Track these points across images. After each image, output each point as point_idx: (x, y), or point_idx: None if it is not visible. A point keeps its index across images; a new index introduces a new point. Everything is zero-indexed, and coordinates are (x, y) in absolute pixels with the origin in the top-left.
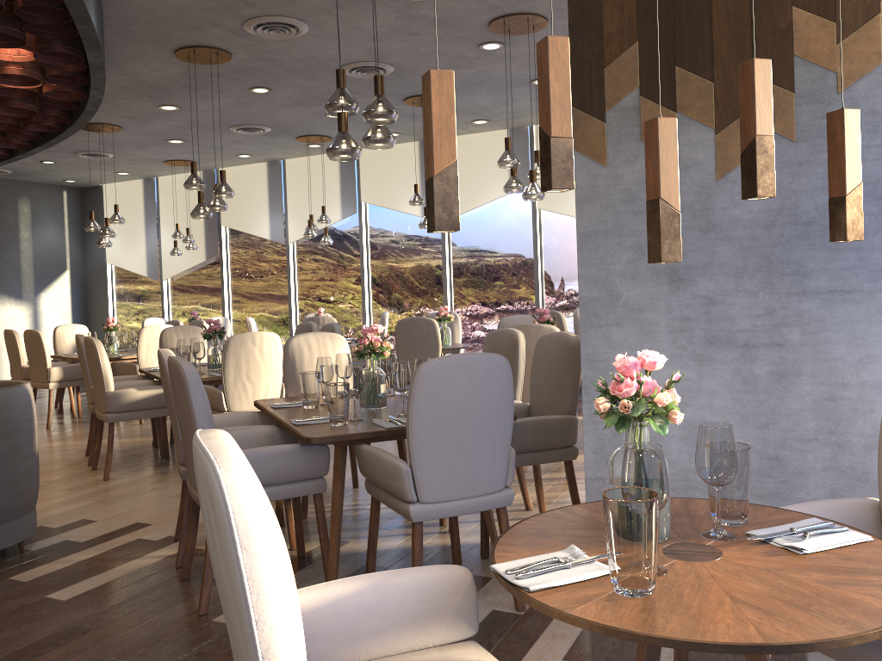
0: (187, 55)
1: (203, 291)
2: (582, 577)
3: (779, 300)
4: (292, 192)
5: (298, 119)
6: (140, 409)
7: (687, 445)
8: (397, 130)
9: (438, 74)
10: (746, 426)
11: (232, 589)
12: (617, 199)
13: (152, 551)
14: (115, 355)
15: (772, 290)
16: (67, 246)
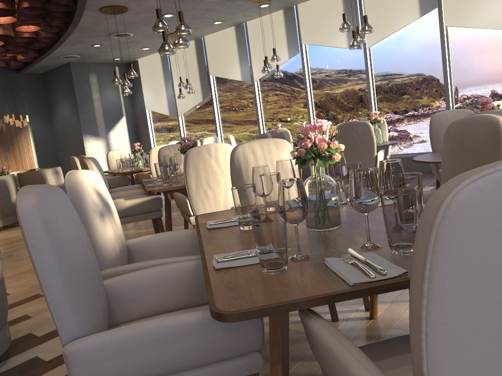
0: None
1: (203, 121)
2: None
3: None
4: (253, 45)
5: None
6: (129, 215)
7: None
8: None
9: None
10: None
11: None
12: None
13: None
14: (140, 168)
15: None
16: (122, 101)
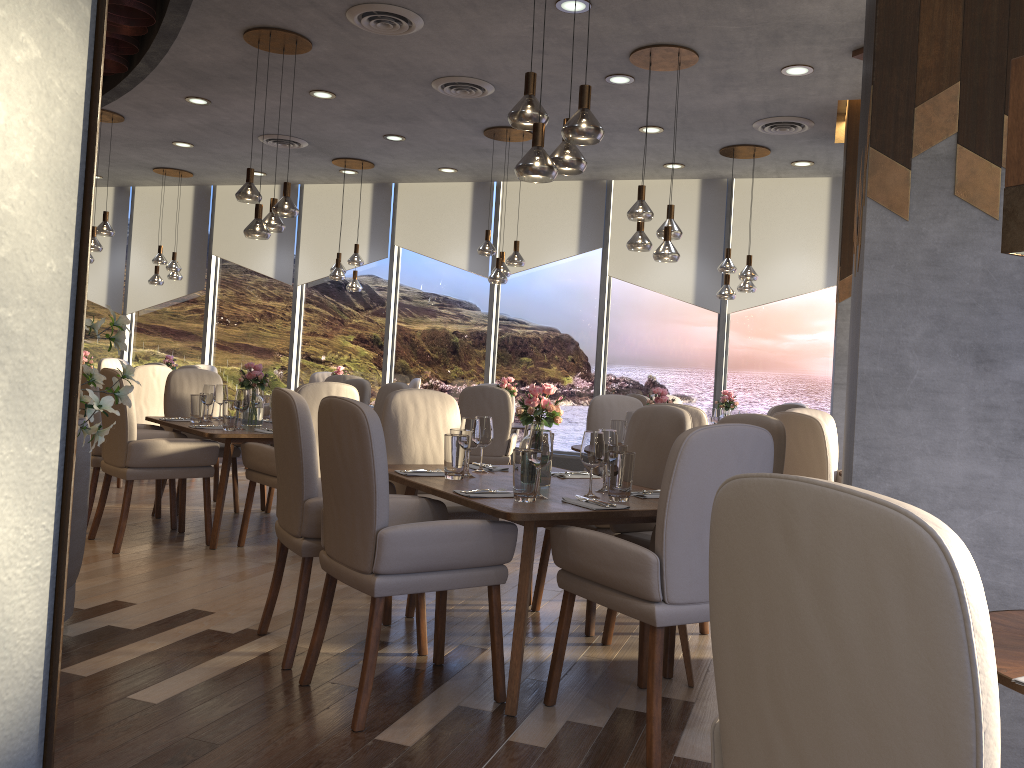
0: (258, 38)
1: (178, 332)
2: None
3: None
4: (308, 224)
5: (347, 136)
6: (168, 466)
7: (982, 555)
8: (456, 165)
9: None
10: None
11: (939, 686)
12: (917, 260)
13: (236, 646)
14: None
15: None
16: None
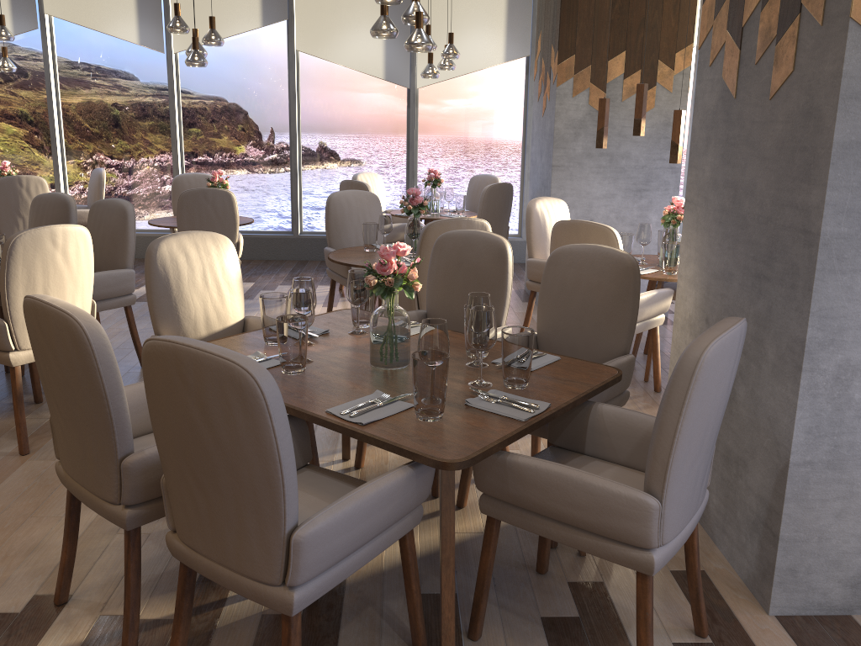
0: None
1: None
2: None
3: None
4: None
5: None
6: None
7: None
8: None
9: None
10: None
11: None
12: None
13: (35, 640)
14: None
15: None
16: None
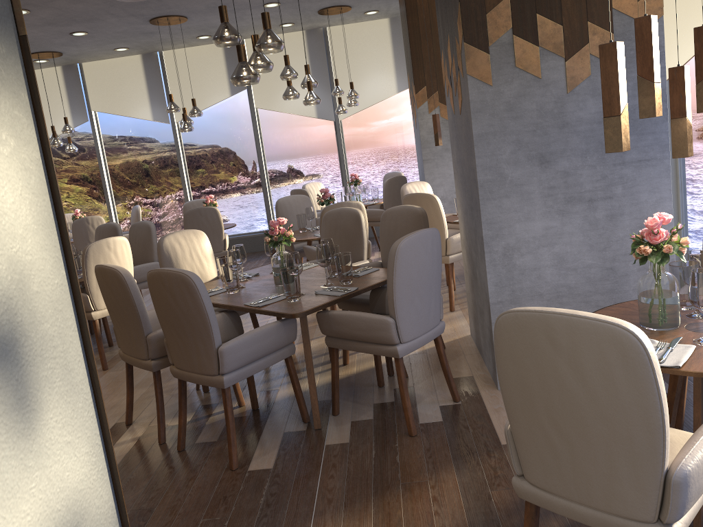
0: None
1: None
2: (688, 353)
3: (608, 169)
4: None
5: (40, 37)
6: None
7: (557, 269)
8: (128, 45)
9: (619, 44)
10: (592, 251)
11: (643, 401)
12: (500, 109)
13: (117, 438)
14: None
15: (604, 163)
16: None
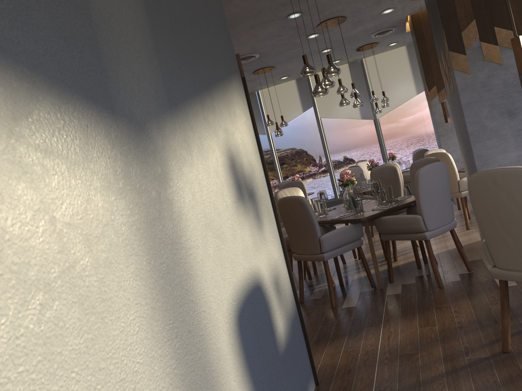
0: None
1: None
2: None
3: None
4: None
5: None
6: None
7: None
8: None
9: (521, 37)
10: None
11: None
12: (477, 86)
13: None
14: None
15: None
16: None
